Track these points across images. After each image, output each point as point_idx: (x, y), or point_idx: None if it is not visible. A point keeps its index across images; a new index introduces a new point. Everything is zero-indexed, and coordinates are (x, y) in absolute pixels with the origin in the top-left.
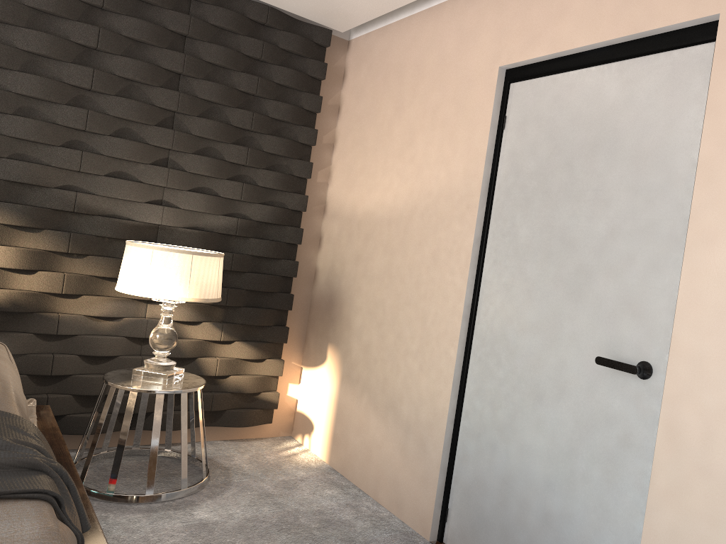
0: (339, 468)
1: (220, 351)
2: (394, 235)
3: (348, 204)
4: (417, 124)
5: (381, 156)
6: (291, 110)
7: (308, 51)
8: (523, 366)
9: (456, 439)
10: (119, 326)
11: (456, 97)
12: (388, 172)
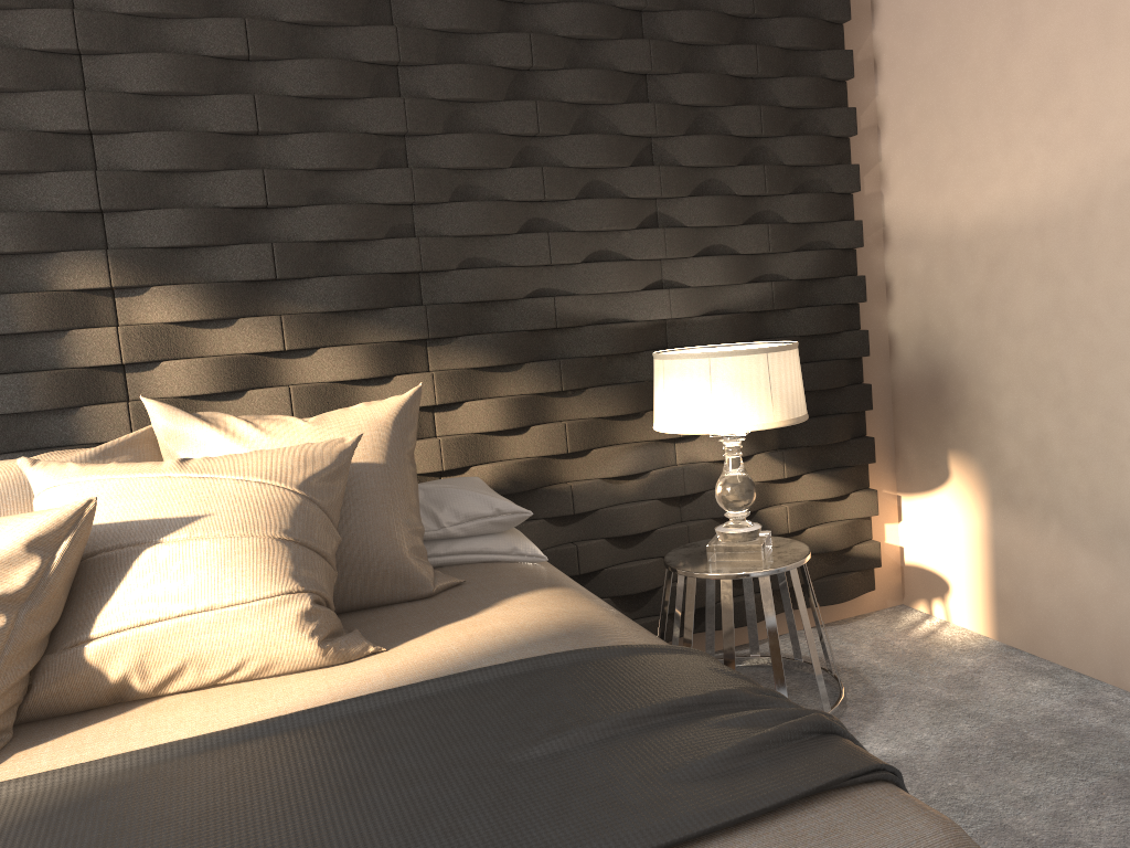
0: (1023, 644)
1: (785, 494)
2: (1057, 249)
3: (936, 217)
4: (1068, 46)
5: (994, 122)
6: (811, 87)
7: None
8: None
9: None
10: (647, 484)
11: None
12: (1017, 145)
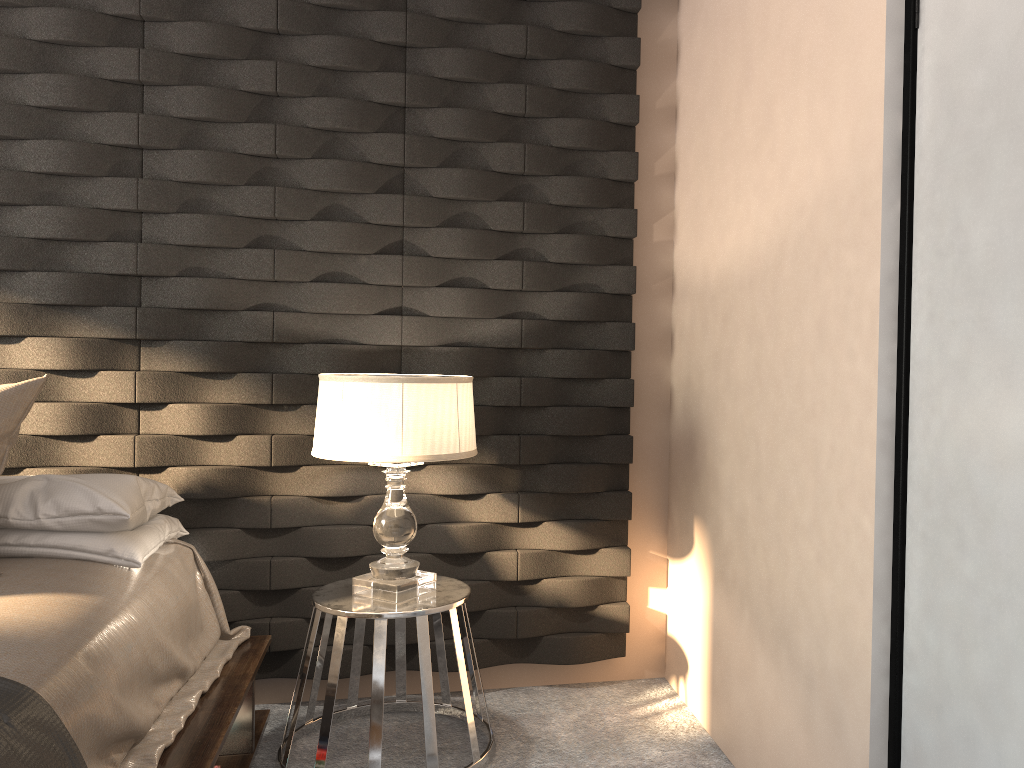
0: (724, 745)
1: (523, 540)
2: (759, 304)
3: (698, 267)
4: (774, 85)
5: (731, 168)
6: (586, 129)
7: (603, 25)
8: (1013, 550)
9: (897, 713)
10: (360, 509)
11: (825, 2)
12: (743, 191)
